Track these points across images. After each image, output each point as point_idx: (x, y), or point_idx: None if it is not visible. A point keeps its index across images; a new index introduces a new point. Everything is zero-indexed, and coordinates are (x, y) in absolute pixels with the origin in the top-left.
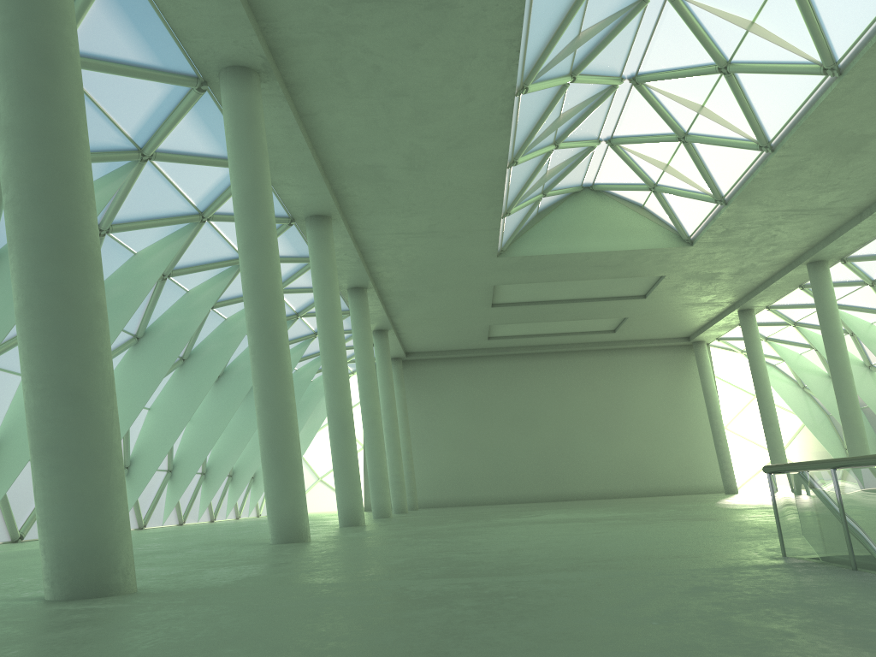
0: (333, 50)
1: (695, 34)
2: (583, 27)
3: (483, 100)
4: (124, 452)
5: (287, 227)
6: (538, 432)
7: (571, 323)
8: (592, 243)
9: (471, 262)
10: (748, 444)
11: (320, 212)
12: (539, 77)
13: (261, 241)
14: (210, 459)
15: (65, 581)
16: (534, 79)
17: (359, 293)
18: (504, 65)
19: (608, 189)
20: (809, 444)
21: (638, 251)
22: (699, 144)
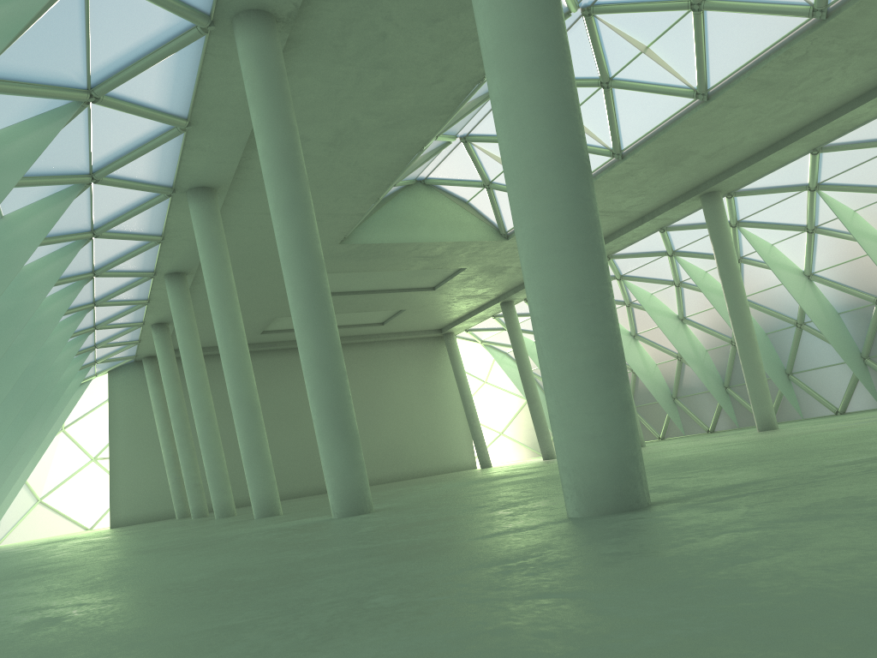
0: (357, 11)
1: (594, 50)
2: None
3: (449, 83)
4: None
5: (164, 199)
6: (302, 426)
7: (349, 316)
8: (425, 234)
9: None
10: None
11: (210, 184)
12: None
13: (304, 201)
14: None
15: (627, 492)
16: None
17: (181, 279)
18: None
19: (441, 184)
20: (528, 421)
21: (463, 243)
22: None
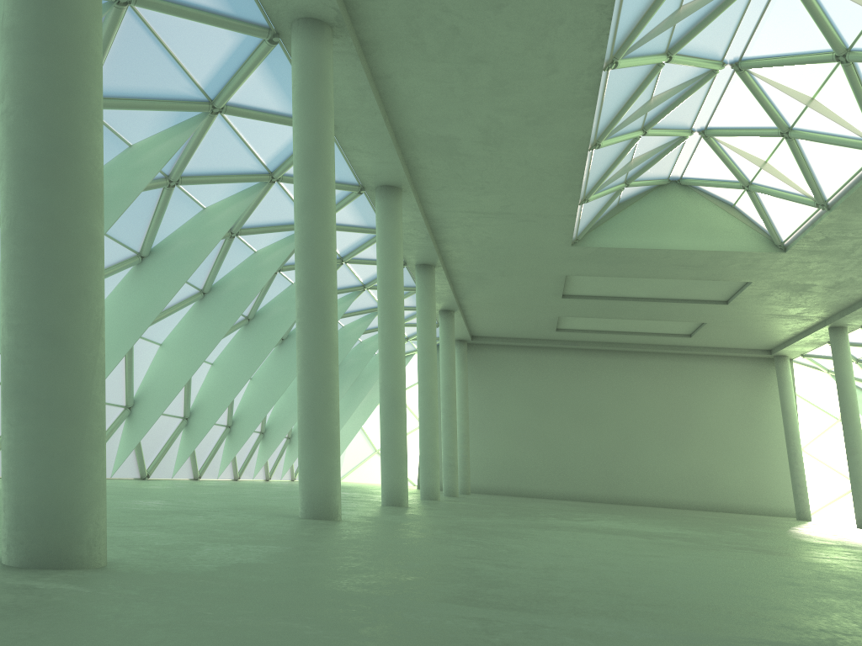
0: (410, 7)
1: (812, 16)
2: (685, 0)
3: (568, 73)
4: (184, 403)
5: (356, 196)
6: (600, 431)
7: (644, 323)
8: (674, 240)
9: (544, 248)
10: (826, 469)
11: (390, 182)
12: (631, 52)
13: (317, 201)
14: (269, 420)
15: (21, 545)
16: (625, 54)
17: (427, 271)
18: (593, 34)
19: (697, 184)
20: None
21: (724, 253)
22: (804, 141)
